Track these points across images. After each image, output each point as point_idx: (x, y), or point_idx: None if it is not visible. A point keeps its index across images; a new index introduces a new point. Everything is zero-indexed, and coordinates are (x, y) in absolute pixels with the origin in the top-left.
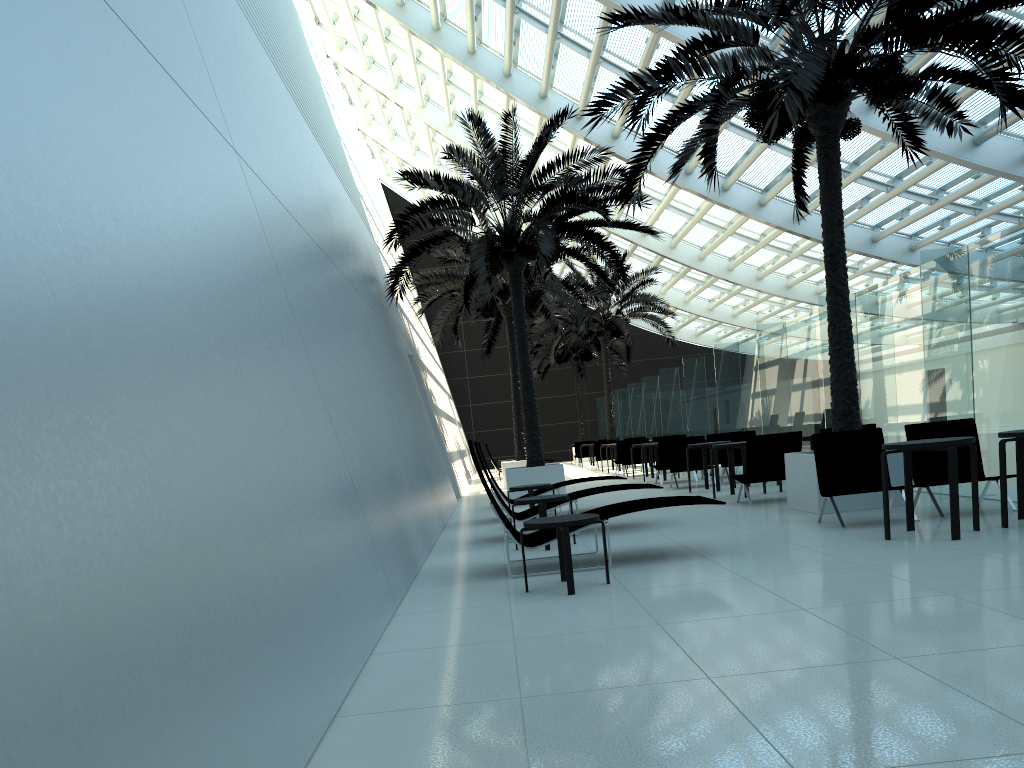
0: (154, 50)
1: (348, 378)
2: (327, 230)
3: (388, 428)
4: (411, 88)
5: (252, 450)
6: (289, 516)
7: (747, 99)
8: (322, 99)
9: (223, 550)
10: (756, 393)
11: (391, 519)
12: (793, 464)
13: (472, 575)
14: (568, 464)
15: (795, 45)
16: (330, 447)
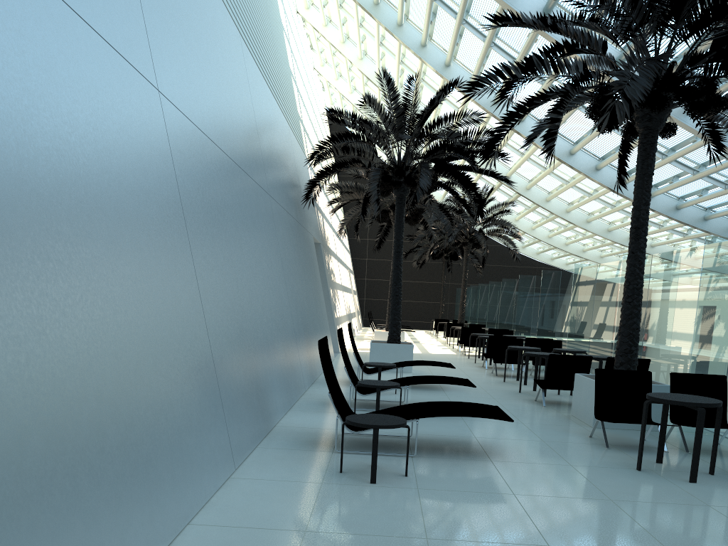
0: (76, 4)
1: (238, 274)
2: (252, 151)
3: (273, 310)
4: (354, 44)
5: (85, 363)
6: (117, 417)
7: (591, 95)
8: (281, 45)
9: (2, 477)
10: (568, 312)
11: (253, 390)
12: (580, 383)
13: (309, 442)
14: (428, 333)
15: (632, 62)
16: (195, 340)
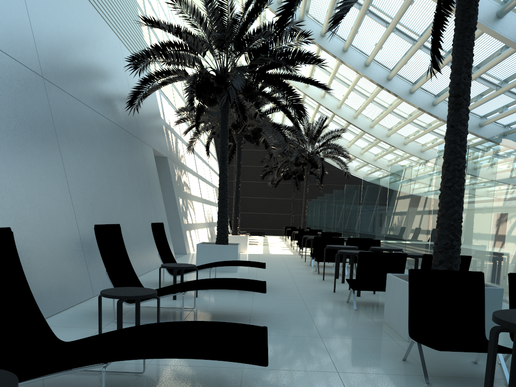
0: None
1: None
2: (0, 15)
3: (13, 201)
4: None
5: None
6: None
7: None
8: None
9: None
10: (386, 214)
11: None
12: (392, 286)
13: None
14: (281, 238)
15: None
16: None
